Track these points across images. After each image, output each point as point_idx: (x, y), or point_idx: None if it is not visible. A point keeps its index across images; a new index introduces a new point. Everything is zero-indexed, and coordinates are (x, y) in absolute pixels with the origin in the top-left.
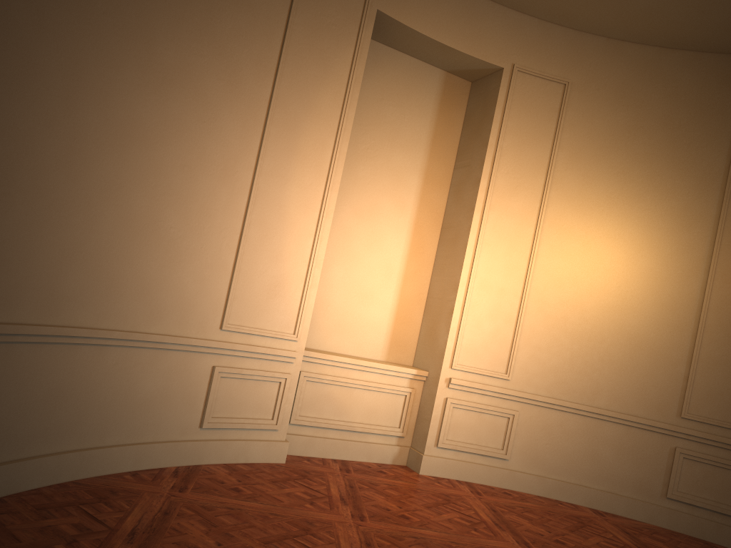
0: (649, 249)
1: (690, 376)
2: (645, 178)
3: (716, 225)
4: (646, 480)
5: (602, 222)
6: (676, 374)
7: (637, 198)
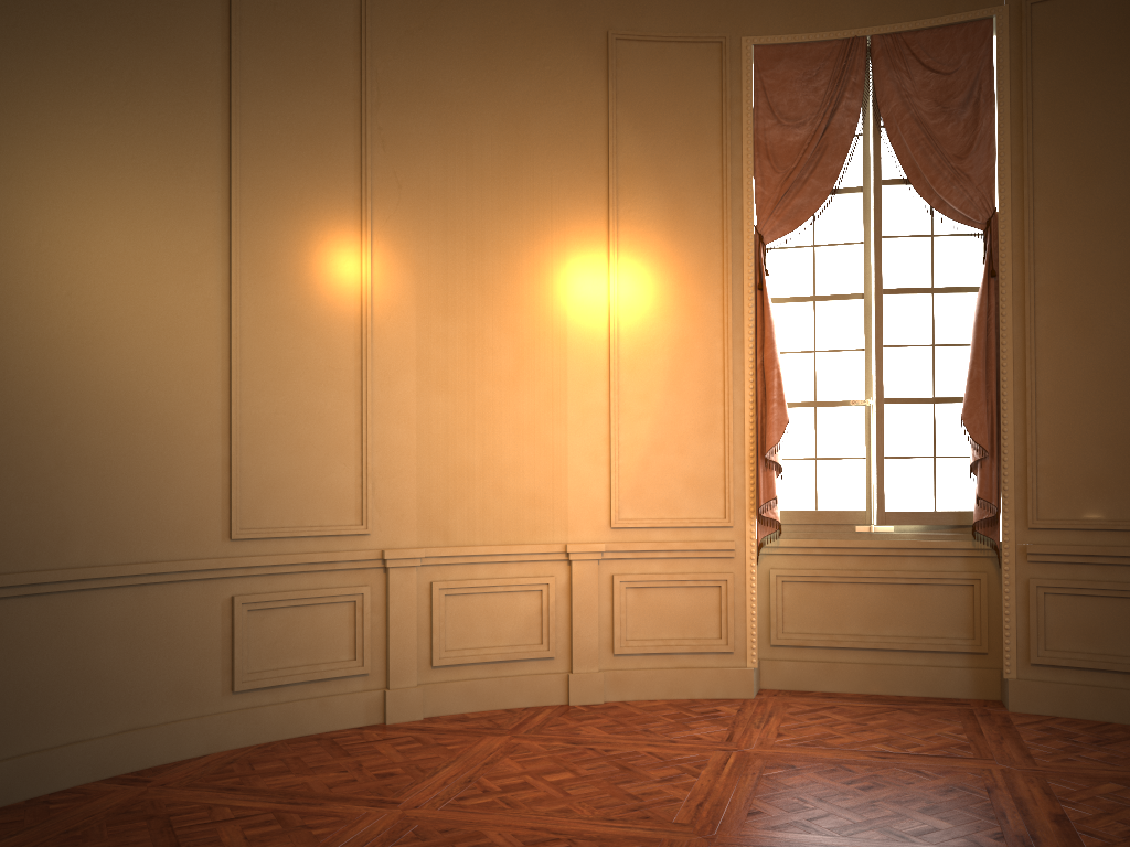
0: (116, 212)
1: (235, 460)
2: (79, 50)
3: (227, 171)
4: (193, 677)
5: (4, 143)
6: (209, 463)
7: (69, 95)
